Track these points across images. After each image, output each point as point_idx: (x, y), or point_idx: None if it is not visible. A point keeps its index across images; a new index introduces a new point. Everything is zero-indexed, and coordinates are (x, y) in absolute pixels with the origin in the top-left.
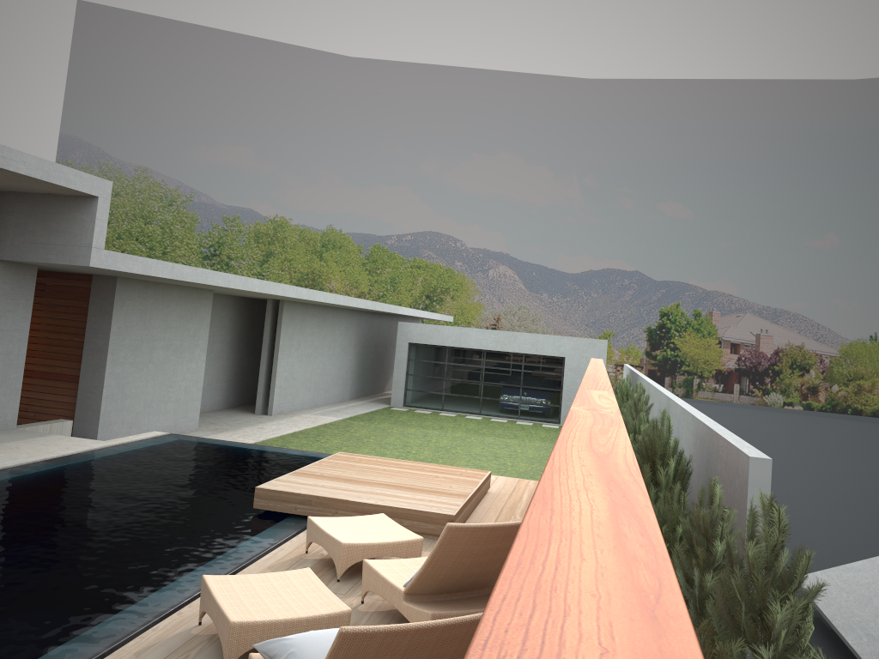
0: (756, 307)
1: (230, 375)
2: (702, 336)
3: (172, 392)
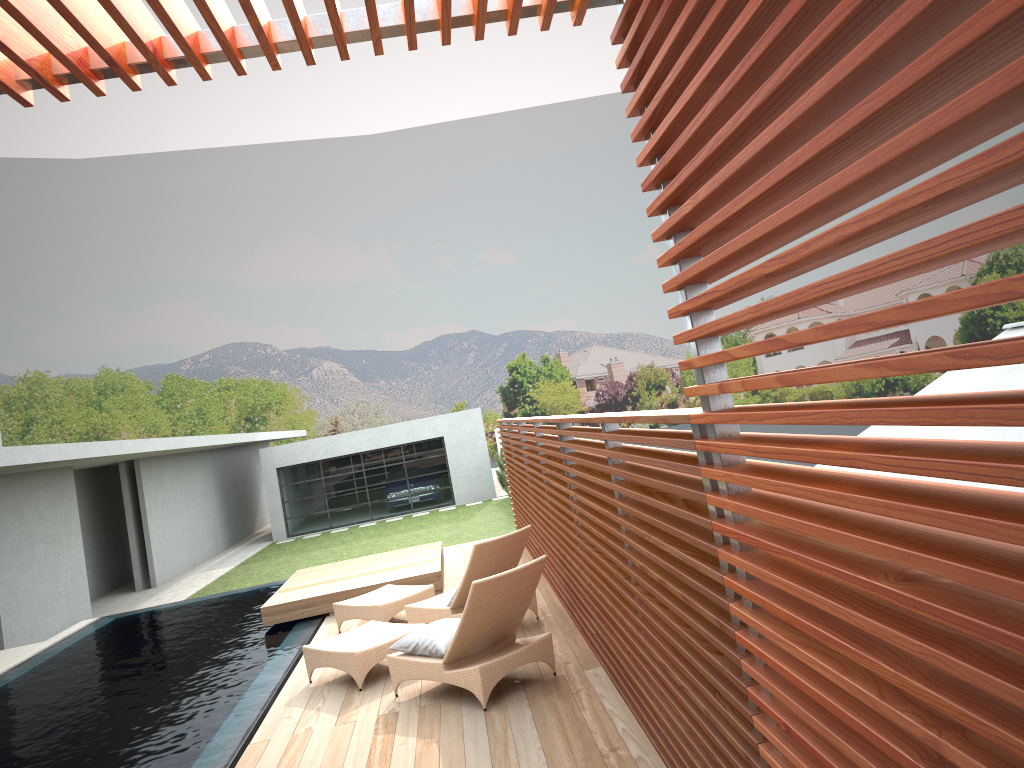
0: (600, 337)
1: (93, 559)
2: (556, 381)
3: (60, 587)
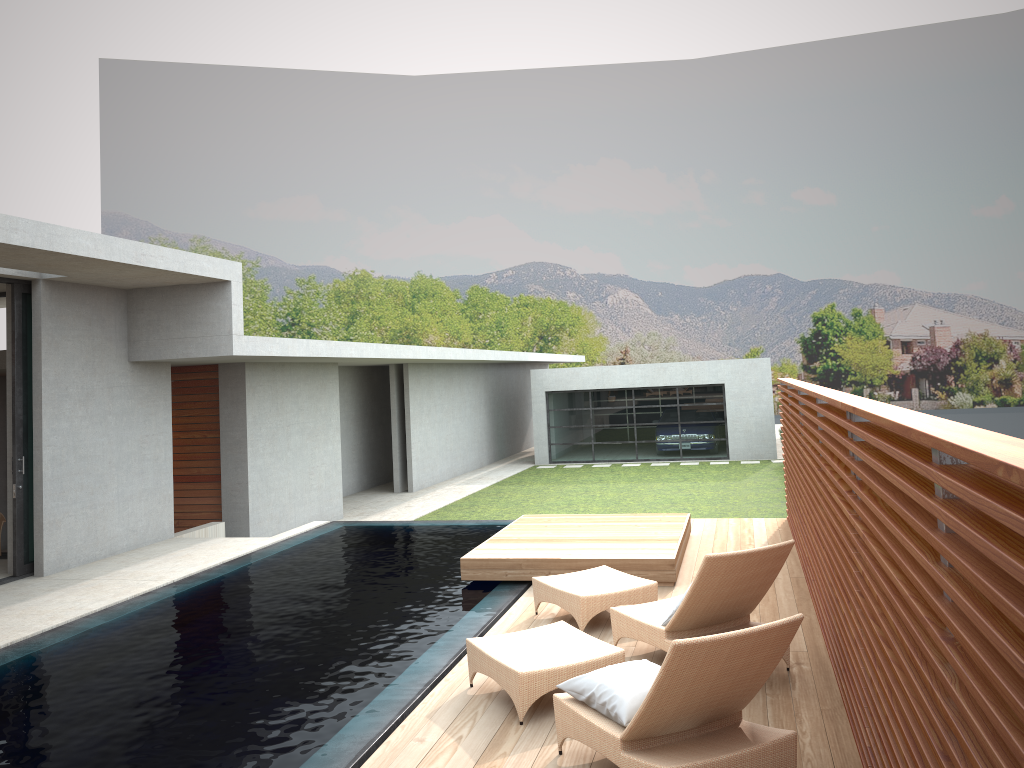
0: (925, 296)
1: (360, 454)
2: (866, 339)
3: (313, 479)
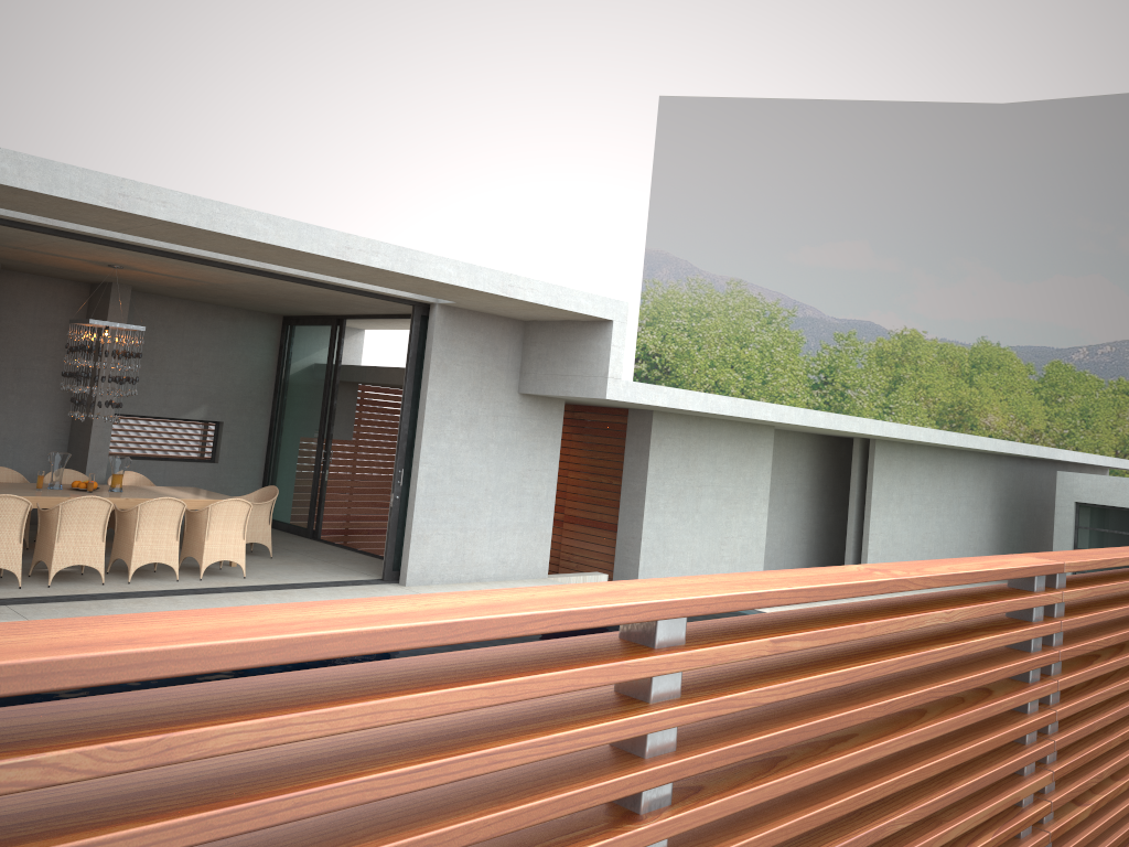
0: None
1: (811, 535)
2: None
3: (724, 550)
